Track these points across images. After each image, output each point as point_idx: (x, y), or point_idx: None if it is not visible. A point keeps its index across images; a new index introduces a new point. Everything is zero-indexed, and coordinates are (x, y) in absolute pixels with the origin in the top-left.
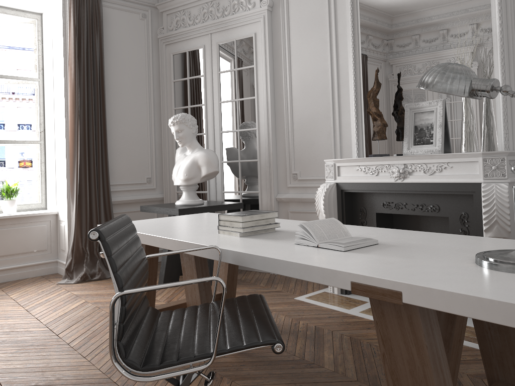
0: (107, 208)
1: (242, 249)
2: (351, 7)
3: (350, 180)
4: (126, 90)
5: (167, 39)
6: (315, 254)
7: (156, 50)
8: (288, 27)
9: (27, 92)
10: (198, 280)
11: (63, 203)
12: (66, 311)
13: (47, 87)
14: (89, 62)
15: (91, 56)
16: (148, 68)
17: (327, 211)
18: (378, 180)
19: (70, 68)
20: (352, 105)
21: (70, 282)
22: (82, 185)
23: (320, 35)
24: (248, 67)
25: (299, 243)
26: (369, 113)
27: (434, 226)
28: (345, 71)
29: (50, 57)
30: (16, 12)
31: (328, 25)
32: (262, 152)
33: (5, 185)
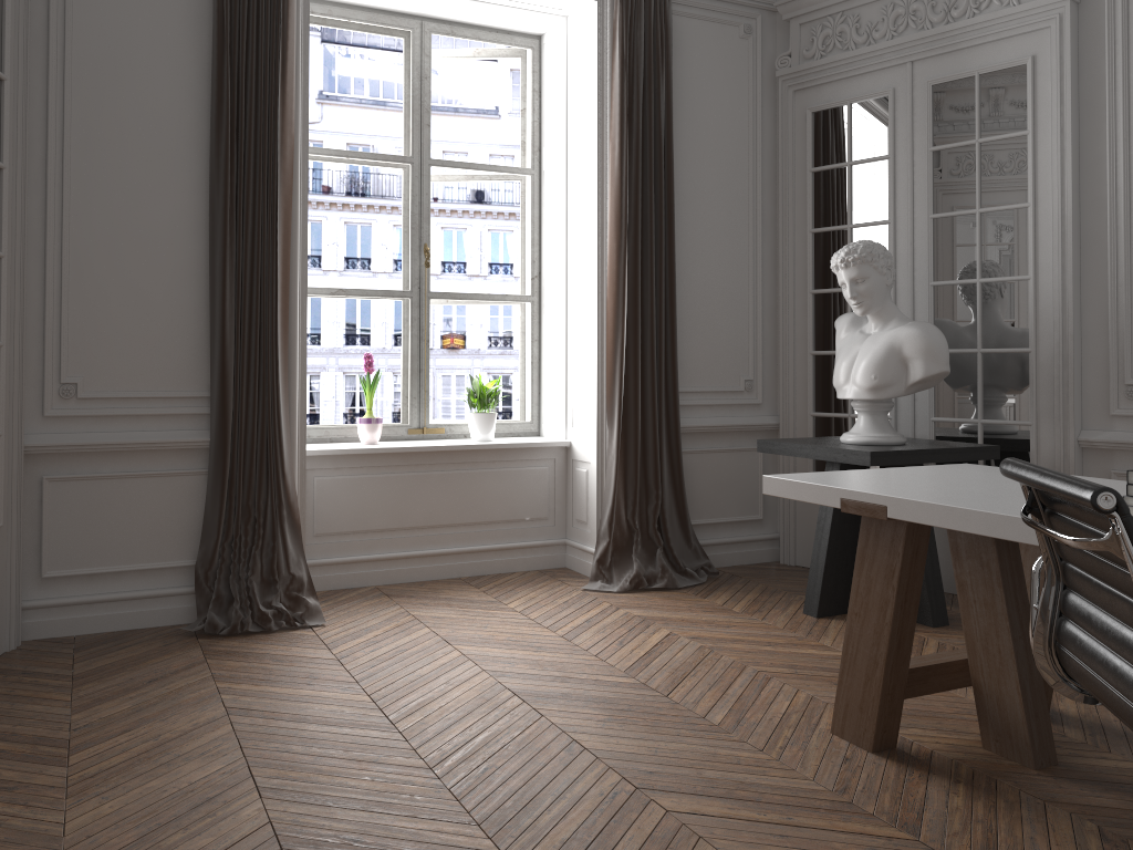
0: (674, 440)
1: None
2: None
3: None
4: (709, 190)
5: (799, 79)
6: None
7: (768, 102)
8: (1125, 38)
9: (460, 198)
10: None
11: (586, 426)
12: (646, 648)
13: (549, 186)
14: (646, 132)
15: (652, 120)
16: (753, 143)
17: None
18: None
19: (611, 147)
20: None
21: (608, 589)
22: (628, 389)
23: None
24: (1010, 135)
25: None
26: None
27: None
28: None
29: (561, 124)
30: (497, 36)
31: None
32: (1044, 331)
33: (477, 384)
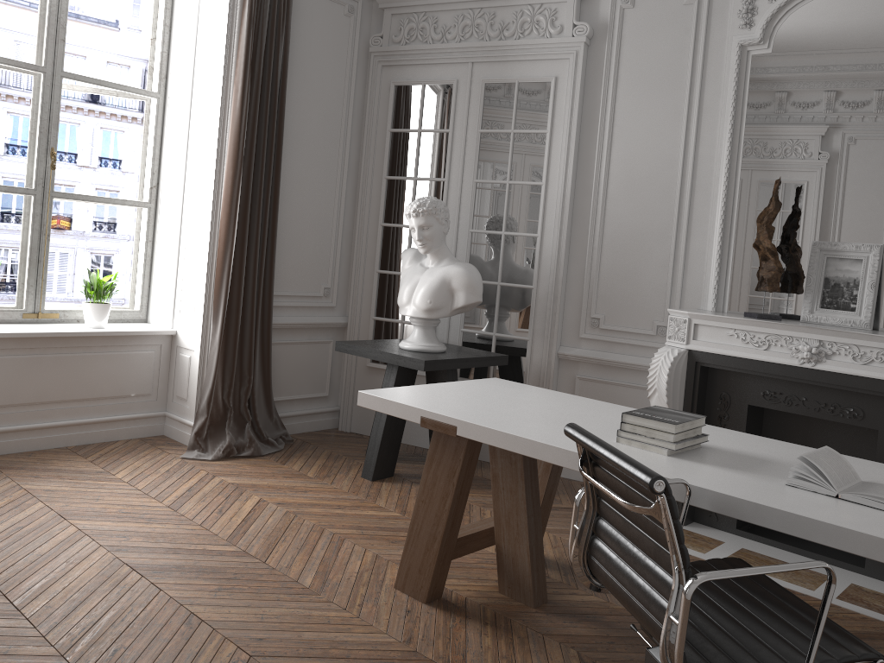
0: (266, 335)
1: (725, 490)
2: (737, 68)
3: (716, 350)
4: (310, 135)
5: (387, 58)
6: (859, 515)
7: (361, 70)
8: (616, 78)
9: (76, 96)
10: (803, 565)
11: (192, 319)
12: (242, 516)
13: (173, 110)
14: (265, 81)
15: (271, 73)
16: (347, 101)
17: (671, 393)
18: (768, 358)
19: (235, 89)
20: (713, 224)
21: (204, 458)
22: (233, 293)
23: (671, 101)
24: (535, 131)
25: (796, 485)
26: (755, 247)
27: (836, 436)
28: (707, 167)
29: (189, 59)
30: None
31: (688, 88)
32: (543, 275)
33: (95, 277)
